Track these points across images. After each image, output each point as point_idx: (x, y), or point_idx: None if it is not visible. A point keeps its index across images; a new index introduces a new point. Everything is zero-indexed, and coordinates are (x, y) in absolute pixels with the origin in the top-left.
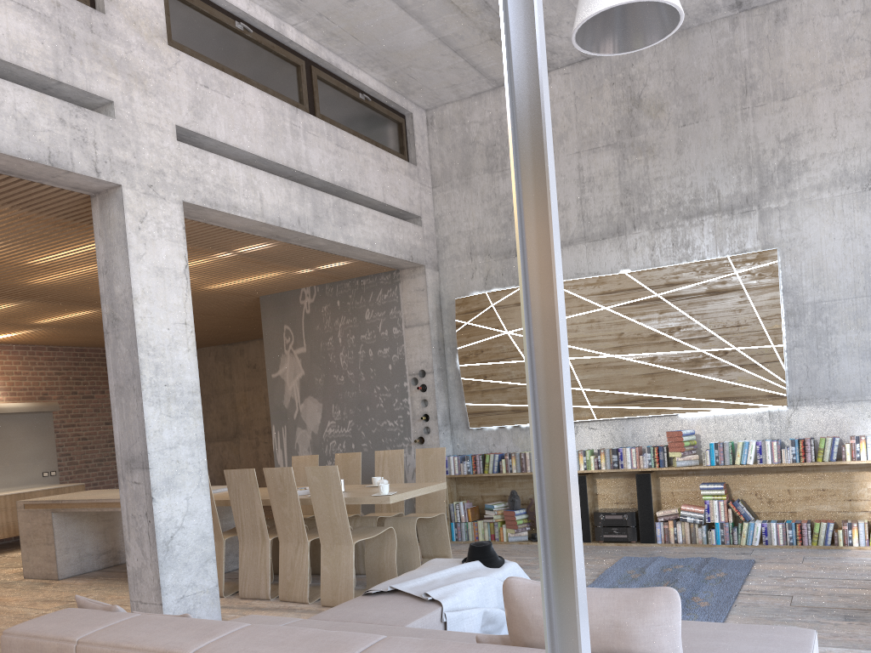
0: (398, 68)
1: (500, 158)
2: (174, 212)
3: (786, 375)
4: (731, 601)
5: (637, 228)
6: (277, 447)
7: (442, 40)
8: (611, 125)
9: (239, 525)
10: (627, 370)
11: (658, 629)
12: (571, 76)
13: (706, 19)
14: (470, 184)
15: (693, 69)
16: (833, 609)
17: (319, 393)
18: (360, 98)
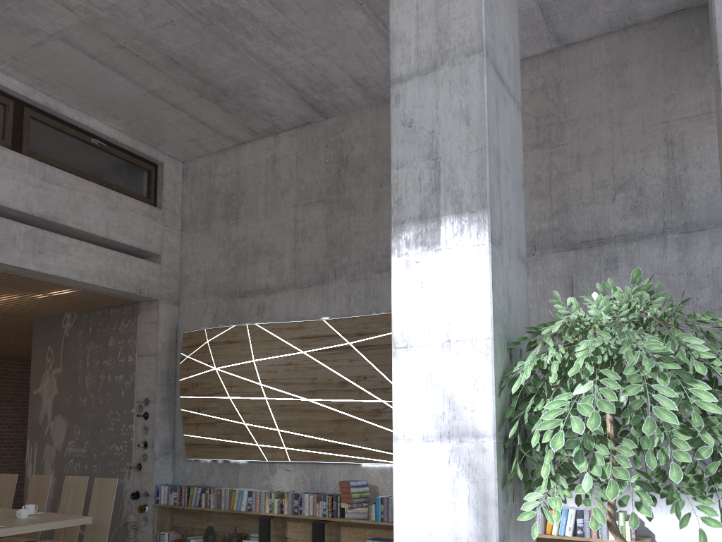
0: (129, 118)
1: (235, 207)
2: None
3: None
4: None
5: (338, 278)
6: (29, 461)
7: (153, 93)
8: (323, 182)
9: None
10: (317, 414)
11: None
12: (295, 137)
13: None
14: (210, 229)
15: None
16: None
17: (66, 412)
18: (92, 142)
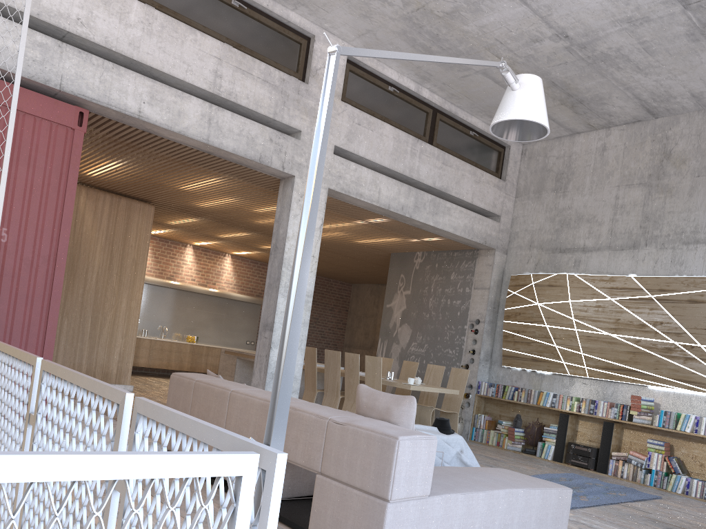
0: None
1: (564, 183)
2: (322, 193)
3: None
4: (604, 503)
5: (648, 245)
6: (379, 353)
7: None
8: (645, 169)
9: (326, 384)
10: (616, 346)
11: (403, 413)
12: (625, 131)
13: None
14: (540, 198)
15: None
16: (668, 524)
17: (411, 322)
18: (470, 134)
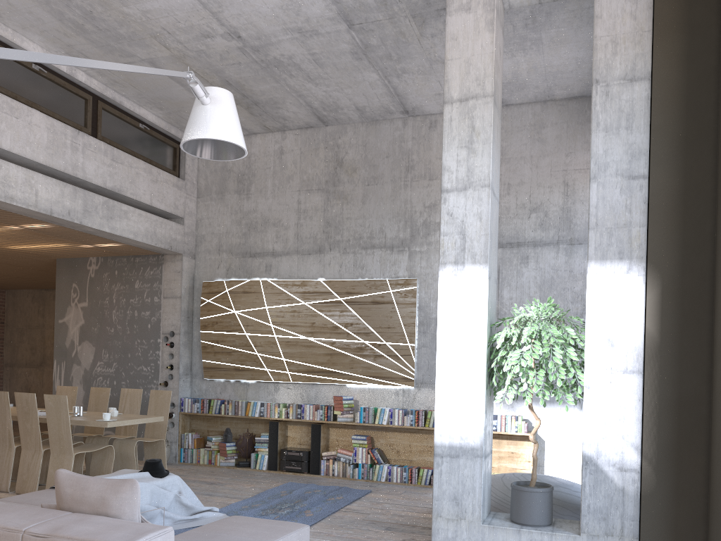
0: (171, 110)
1: (246, 185)
2: None
3: (415, 365)
4: (328, 514)
5: (332, 250)
6: (56, 377)
7: None
8: (322, 176)
9: None
10: (315, 349)
11: (124, 502)
12: (299, 136)
13: (387, 117)
14: (224, 200)
15: (377, 148)
16: (385, 523)
17: (94, 339)
18: (140, 127)
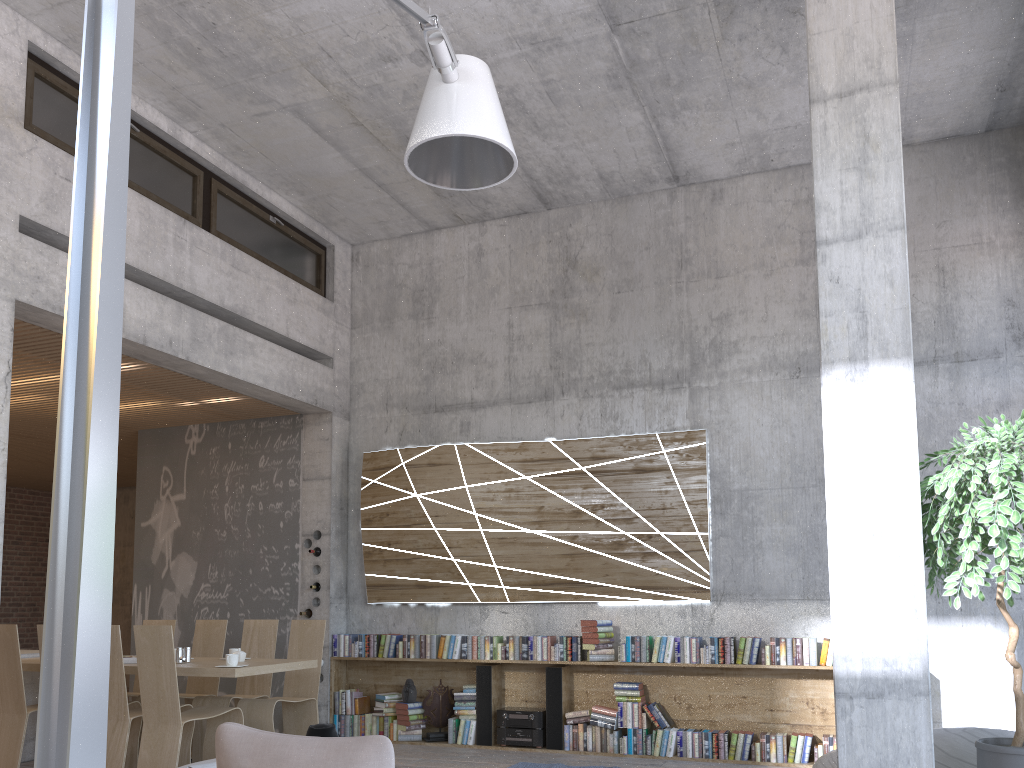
0: (316, 195)
1: (427, 305)
2: (2, 310)
3: (710, 566)
4: None
5: (566, 394)
6: (137, 611)
7: (364, 171)
8: (545, 283)
9: None
10: (545, 548)
11: None
12: (507, 228)
13: (645, 189)
14: (393, 329)
15: (631, 236)
16: None
17: (195, 549)
18: (270, 220)
